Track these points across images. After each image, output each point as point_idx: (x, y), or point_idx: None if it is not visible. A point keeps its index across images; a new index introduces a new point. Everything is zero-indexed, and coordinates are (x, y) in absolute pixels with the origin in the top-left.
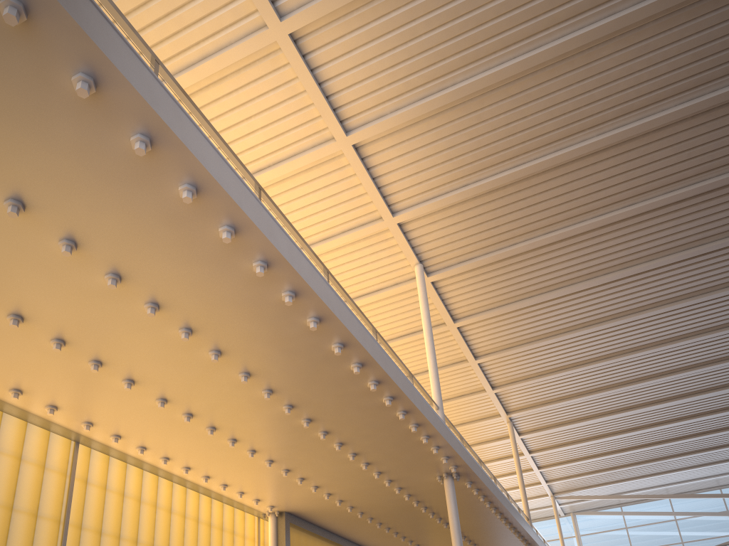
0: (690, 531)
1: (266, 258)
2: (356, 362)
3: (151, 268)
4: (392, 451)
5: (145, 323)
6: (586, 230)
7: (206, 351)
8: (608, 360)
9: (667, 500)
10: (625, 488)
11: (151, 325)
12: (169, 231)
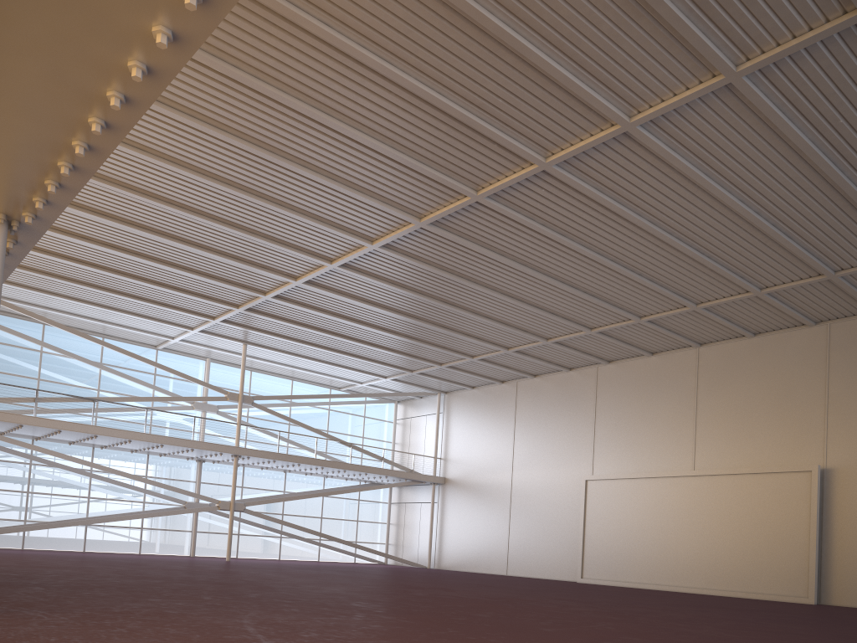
0: (53, 370)
1: None
2: (171, 30)
3: None
4: None
5: None
6: (268, 6)
7: None
8: (140, 153)
9: (40, 326)
10: (5, 292)
11: None
12: None
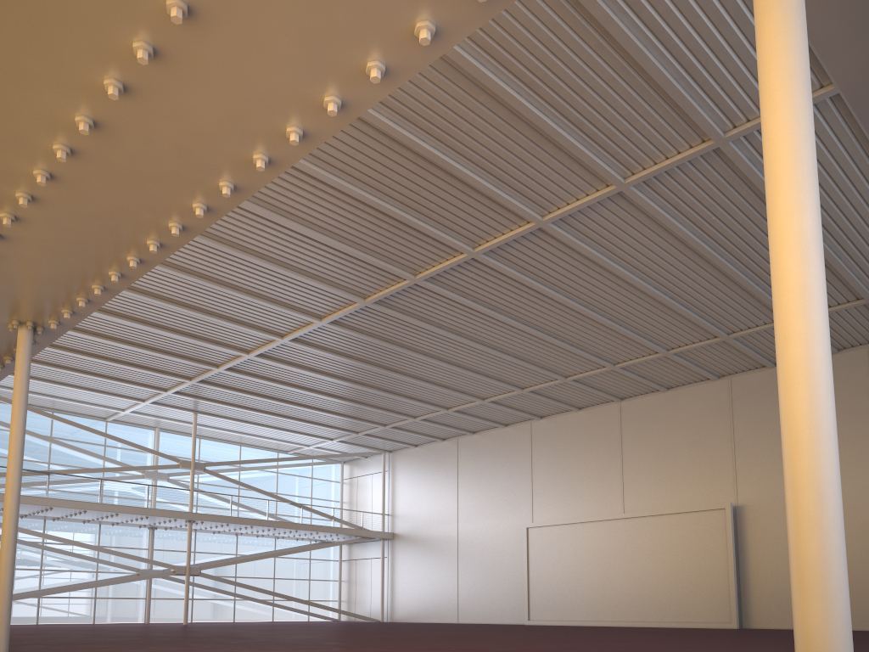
0: (3, 446)
1: (348, 105)
2: (206, 205)
3: (267, 2)
4: (35, 276)
5: (129, 1)
6: None
7: (111, 76)
8: None
9: None
10: None
11: (129, 9)
12: (350, 16)
